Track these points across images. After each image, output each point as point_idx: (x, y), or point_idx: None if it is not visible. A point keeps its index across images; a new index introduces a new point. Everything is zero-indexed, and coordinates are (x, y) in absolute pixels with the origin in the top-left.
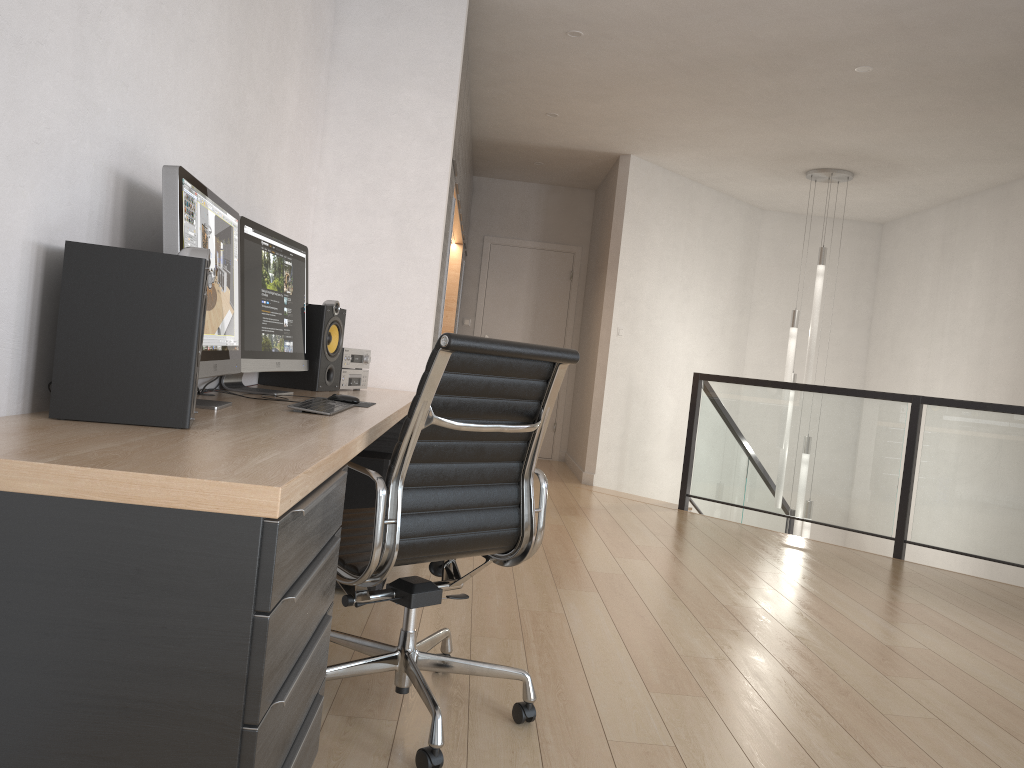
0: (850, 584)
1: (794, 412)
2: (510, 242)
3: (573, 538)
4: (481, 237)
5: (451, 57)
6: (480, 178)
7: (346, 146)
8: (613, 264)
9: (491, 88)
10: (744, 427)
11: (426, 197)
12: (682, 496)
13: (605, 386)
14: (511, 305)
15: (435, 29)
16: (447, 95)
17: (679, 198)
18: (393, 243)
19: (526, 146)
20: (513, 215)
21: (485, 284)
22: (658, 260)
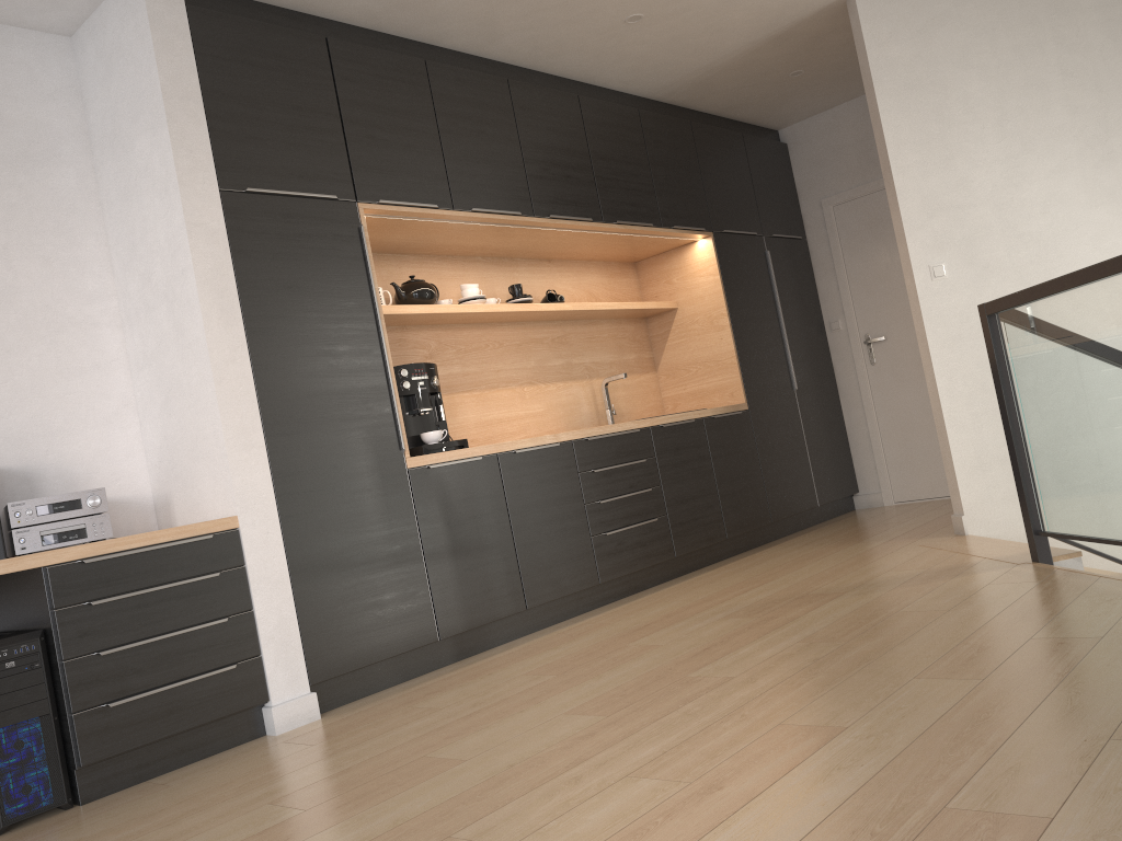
0: (970, 748)
1: (1120, 323)
2: (856, 192)
3: (601, 675)
4: (817, 204)
5: (151, 74)
6: (791, 127)
7: (121, 241)
8: (886, 170)
9: (503, 40)
10: (1066, 381)
11: (178, 261)
12: (1030, 536)
13: (934, 367)
14: (887, 279)
15: (134, 52)
16: (160, 123)
17: (1011, 3)
18: (173, 334)
19: (725, 66)
20: (849, 154)
21: (843, 264)
22: (995, 123)
